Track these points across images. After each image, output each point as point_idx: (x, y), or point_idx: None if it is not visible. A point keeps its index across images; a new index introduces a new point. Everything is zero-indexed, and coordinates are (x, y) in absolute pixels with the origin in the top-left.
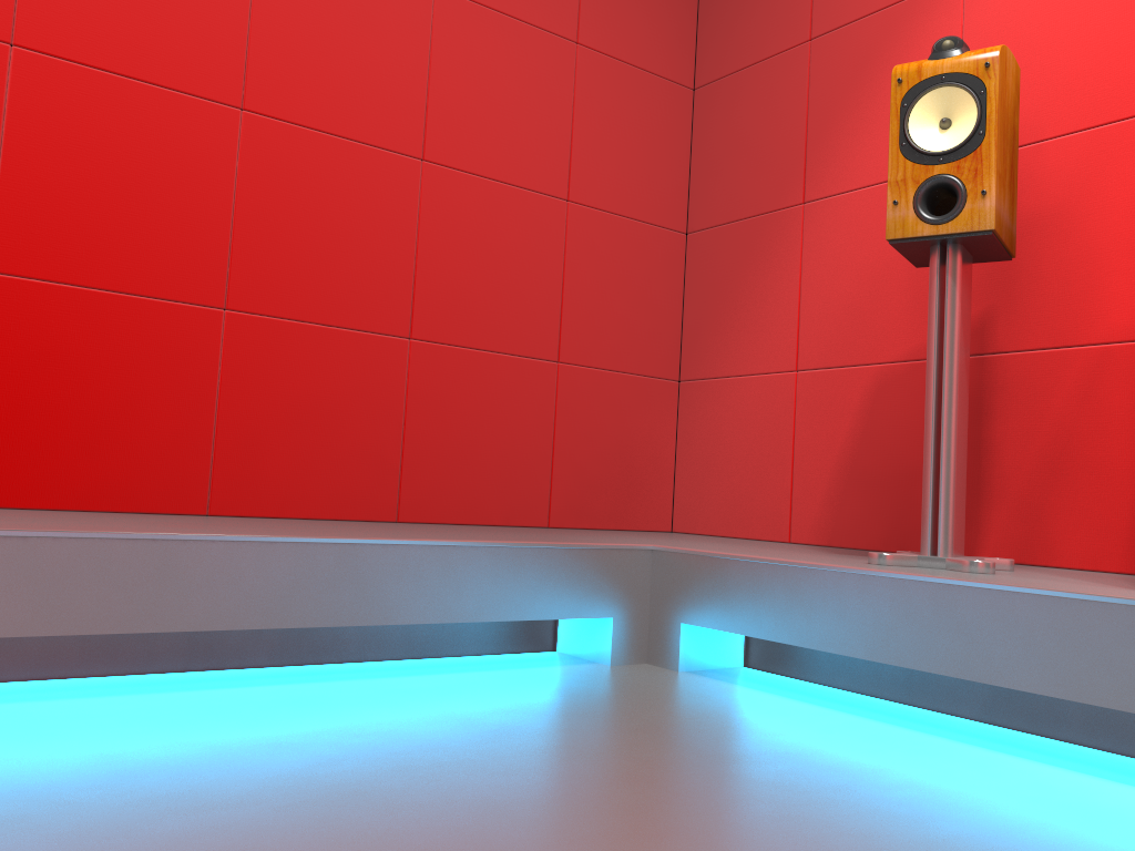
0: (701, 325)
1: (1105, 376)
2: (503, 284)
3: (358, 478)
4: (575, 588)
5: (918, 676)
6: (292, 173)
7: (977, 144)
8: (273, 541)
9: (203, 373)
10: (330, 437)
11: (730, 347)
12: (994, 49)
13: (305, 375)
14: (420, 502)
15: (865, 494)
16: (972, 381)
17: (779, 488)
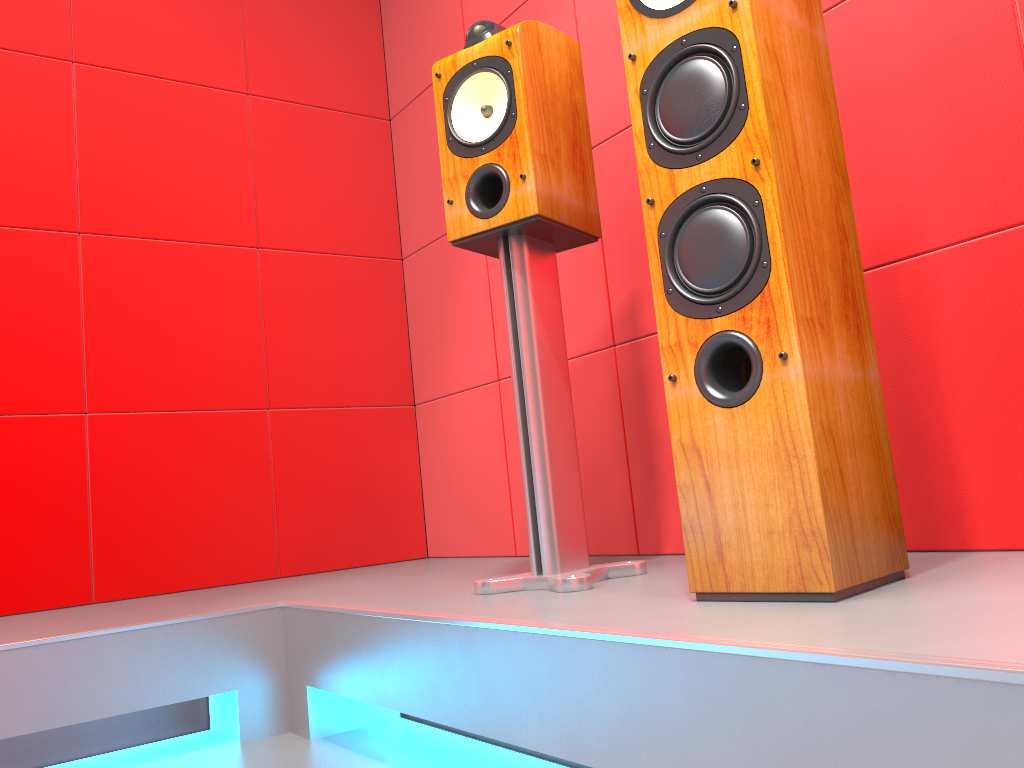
0: (423, 347)
1: None
2: (193, 341)
3: (40, 565)
4: (181, 668)
5: None
6: None
7: (511, 127)
8: None
9: None
10: (0, 528)
11: (447, 365)
12: (515, 26)
13: None
14: (120, 578)
15: None
16: (633, 368)
17: (501, 501)
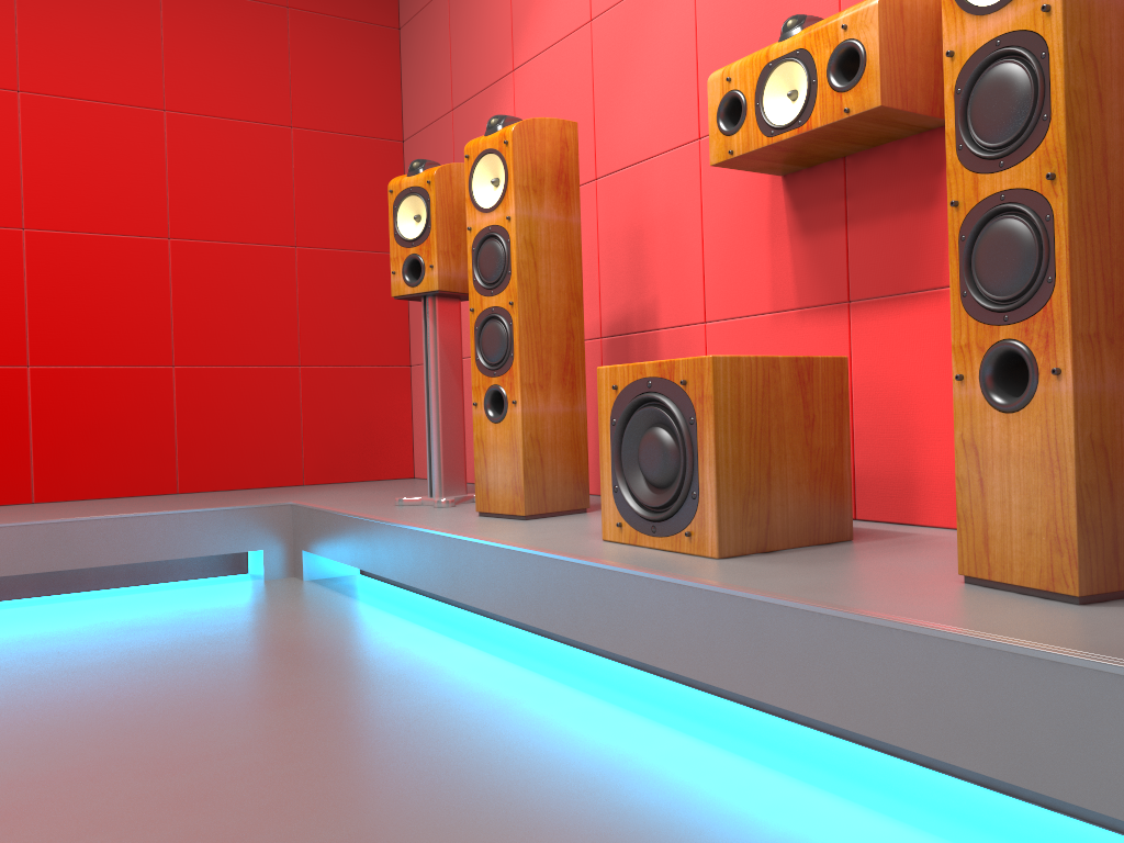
0: (417, 323)
1: None
2: (247, 316)
3: (144, 466)
4: (230, 534)
5: None
6: (67, 266)
7: (428, 234)
8: (2, 526)
9: (18, 411)
10: (119, 441)
11: None
12: (434, 170)
13: (94, 402)
14: (195, 478)
15: None
16: None
17: None
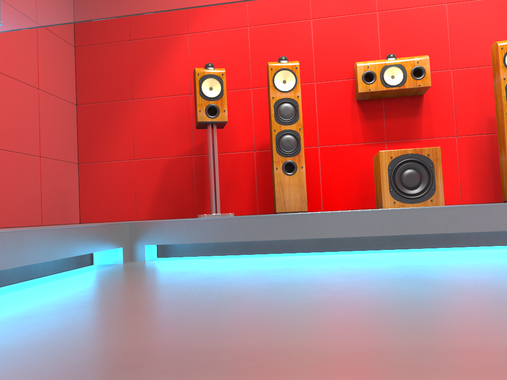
0: (87, 141)
1: (239, 161)
2: (20, 123)
3: None
4: (114, 238)
5: (219, 247)
6: None
7: (221, 96)
8: (45, 228)
9: None
10: None
11: (103, 150)
12: (223, 70)
13: None
14: None
15: (165, 201)
16: (200, 163)
17: (130, 201)
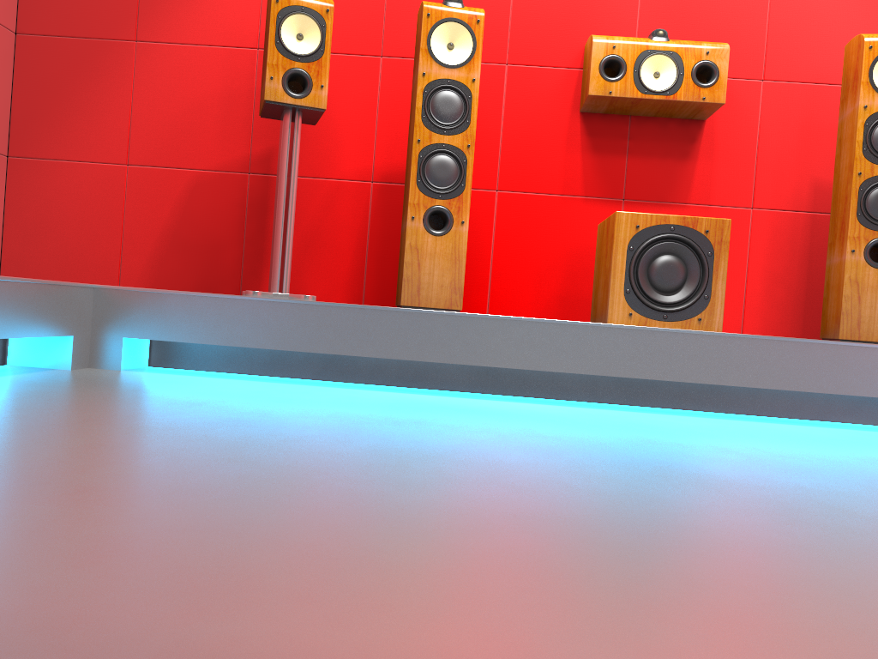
0: (32, 114)
1: (339, 197)
2: None
3: None
4: (55, 314)
5: (278, 360)
6: None
7: (319, 56)
8: None
9: None
10: None
11: (64, 137)
12: (331, 2)
13: None
14: None
15: (182, 256)
16: (261, 190)
17: (110, 248)
